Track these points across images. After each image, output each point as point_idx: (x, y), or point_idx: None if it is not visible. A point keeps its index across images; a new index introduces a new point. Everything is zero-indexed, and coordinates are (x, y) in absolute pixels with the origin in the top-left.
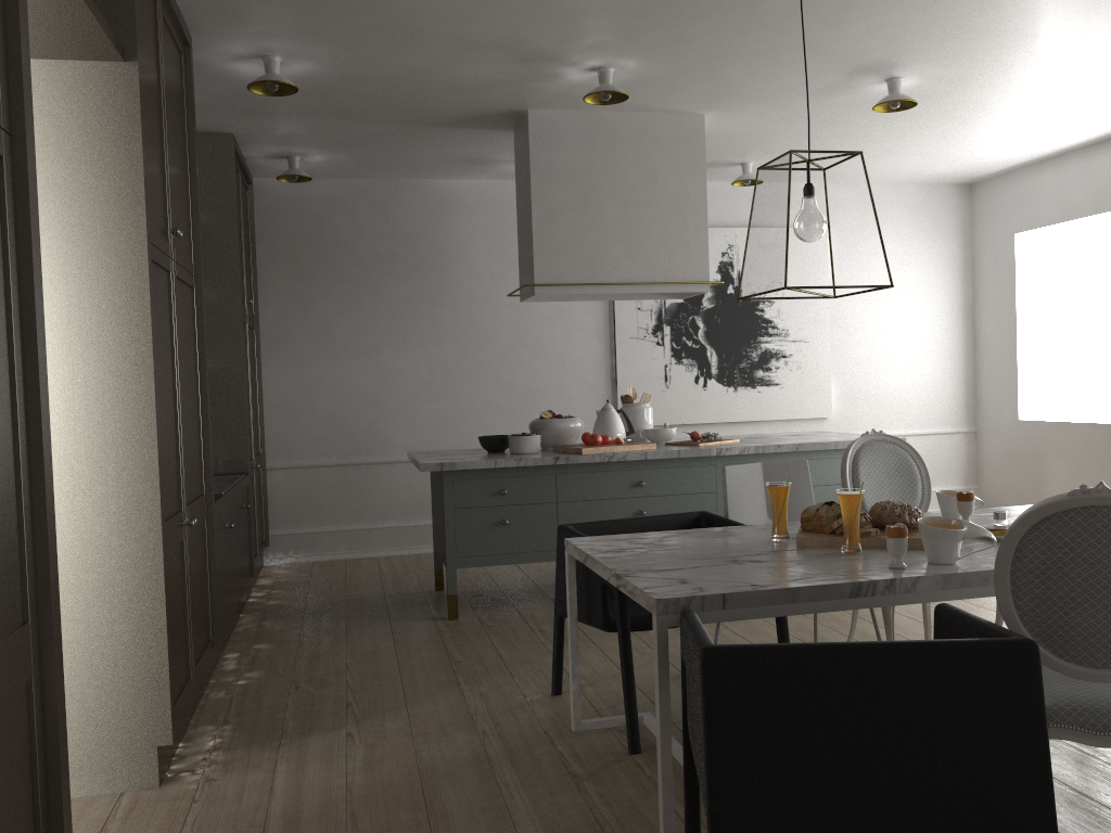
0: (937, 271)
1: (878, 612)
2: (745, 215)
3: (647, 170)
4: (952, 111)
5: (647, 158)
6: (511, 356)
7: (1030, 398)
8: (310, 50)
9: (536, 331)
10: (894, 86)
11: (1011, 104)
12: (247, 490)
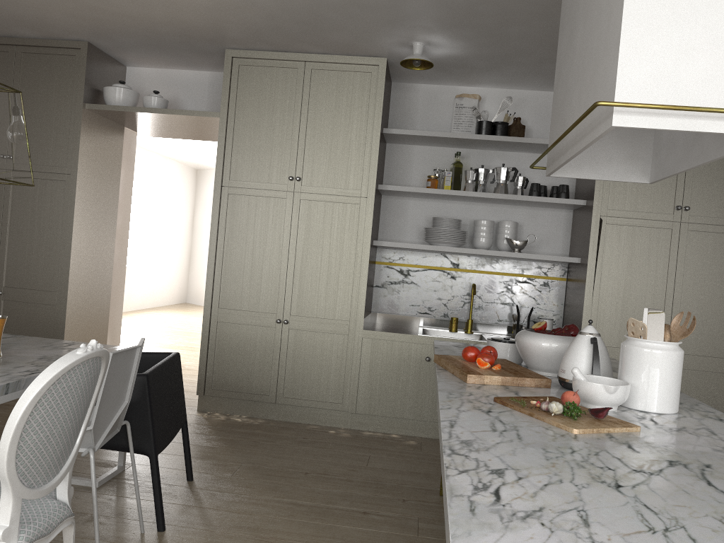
0: None
1: None
2: None
3: None
4: None
5: None
6: None
7: None
8: (398, 33)
9: None
10: None
11: None
12: None
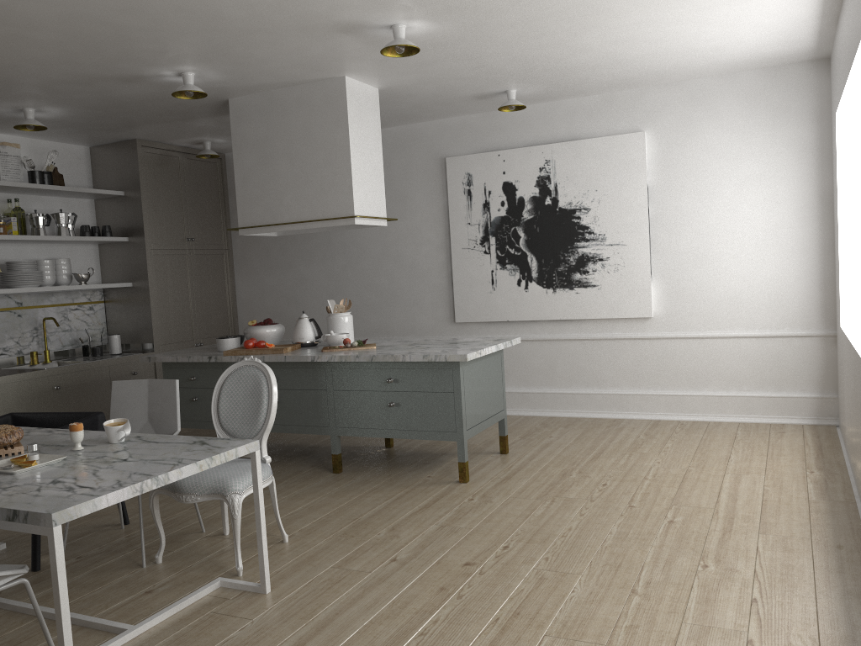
0: (784, 161)
1: (361, 508)
2: (565, 130)
3: (305, 131)
4: (544, 26)
5: (305, 121)
6: (379, 266)
7: (857, 302)
8: (29, 103)
9: (395, 246)
10: (394, 33)
11: (585, 8)
12: (154, 362)
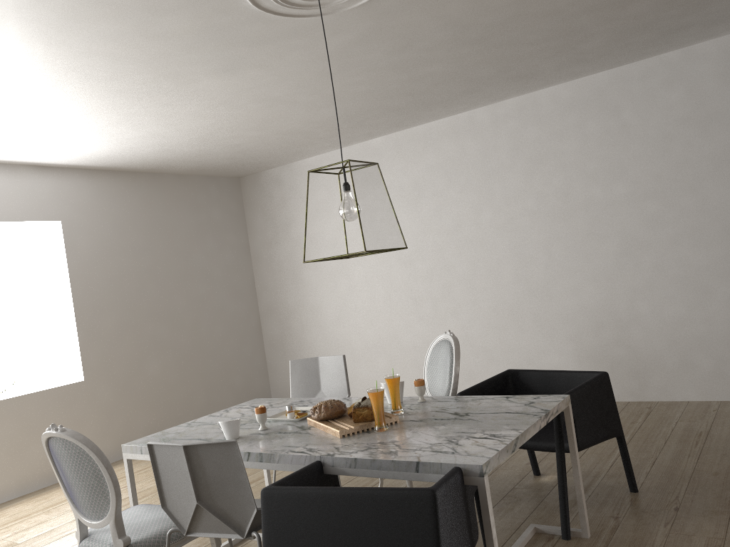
0: None
1: None
2: None
3: None
4: None
5: None
6: None
7: None
8: None
9: None
10: None
11: None
12: None
